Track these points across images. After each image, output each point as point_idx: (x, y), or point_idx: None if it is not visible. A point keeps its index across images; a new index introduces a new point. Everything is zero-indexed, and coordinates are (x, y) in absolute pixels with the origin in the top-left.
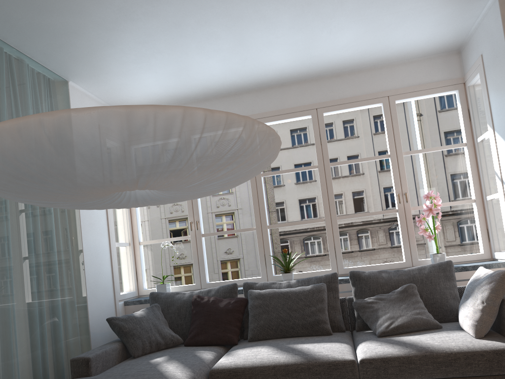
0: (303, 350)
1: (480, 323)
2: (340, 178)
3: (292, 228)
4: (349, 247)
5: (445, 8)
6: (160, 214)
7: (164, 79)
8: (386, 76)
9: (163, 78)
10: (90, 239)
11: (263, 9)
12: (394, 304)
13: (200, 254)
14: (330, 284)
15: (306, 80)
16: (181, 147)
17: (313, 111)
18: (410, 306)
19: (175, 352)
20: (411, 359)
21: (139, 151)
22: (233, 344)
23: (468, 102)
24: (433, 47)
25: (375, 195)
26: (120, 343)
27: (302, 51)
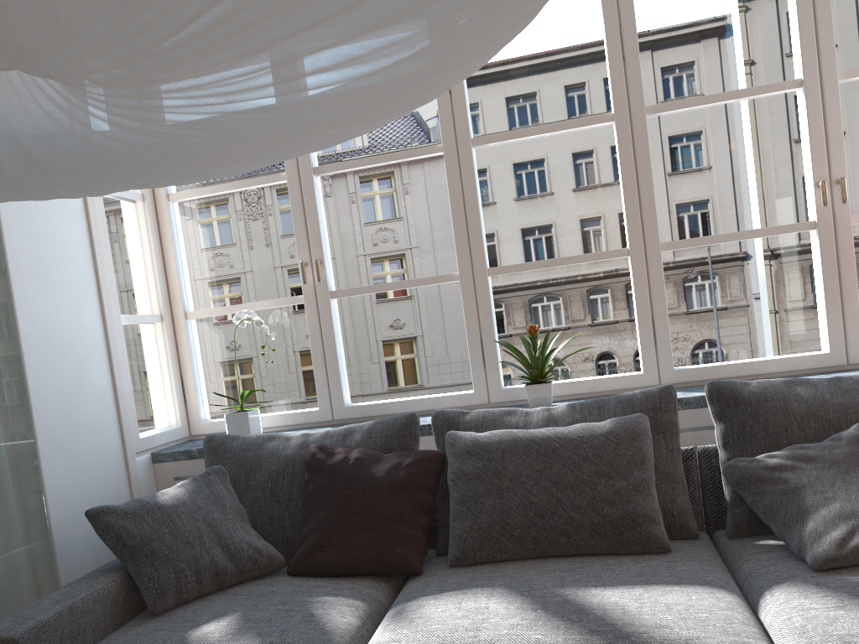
0: (610, 614)
1: None
2: (593, 190)
3: (507, 281)
4: (608, 314)
5: None
6: (275, 260)
7: None
8: None
9: None
10: (42, 308)
11: None
12: (847, 473)
13: (329, 339)
14: (657, 415)
15: None
16: None
17: None
18: None
19: (262, 598)
20: None
21: None
22: (411, 575)
23: None
24: None
25: None
26: (120, 576)
27: None
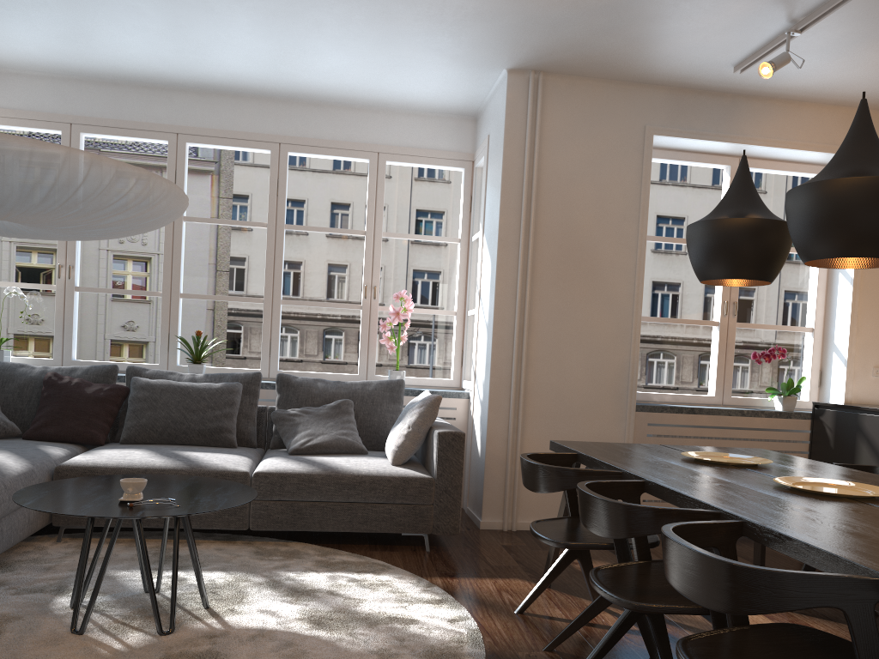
0: (190, 457)
1: (401, 449)
2: (354, 238)
3: (257, 306)
4: (348, 356)
5: (450, 68)
6: None
7: (49, 39)
8: (381, 125)
9: (47, 38)
10: None
11: (211, 2)
12: (321, 420)
13: (69, 316)
14: (249, 385)
15: (273, 98)
16: (58, 188)
17: (274, 146)
18: (338, 424)
19: (8, 443)
20: (312, 477)
21: (6, 183)
22: (97, 444)
23: (472, 188)
24: (442, 105)
25: (405, 279)
26: None
27: (266, 63)
